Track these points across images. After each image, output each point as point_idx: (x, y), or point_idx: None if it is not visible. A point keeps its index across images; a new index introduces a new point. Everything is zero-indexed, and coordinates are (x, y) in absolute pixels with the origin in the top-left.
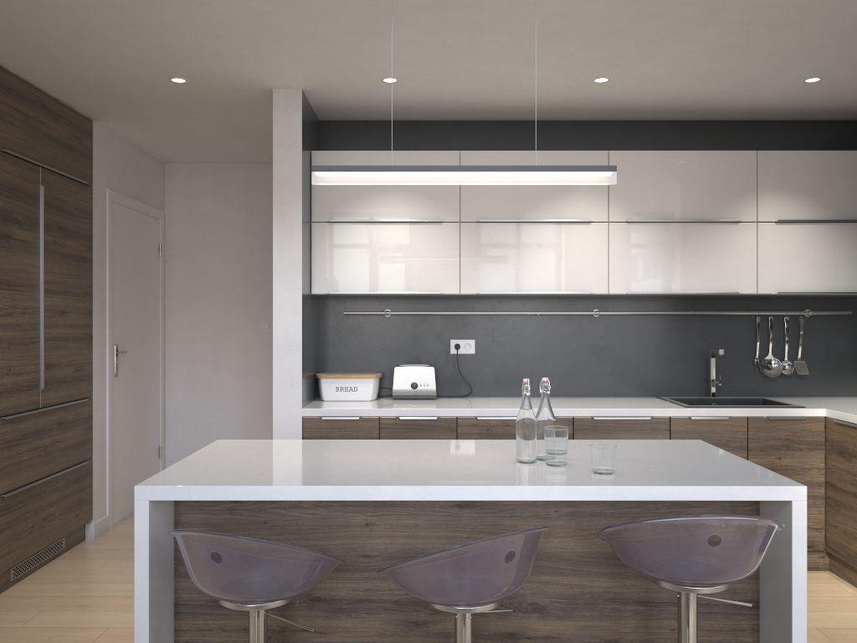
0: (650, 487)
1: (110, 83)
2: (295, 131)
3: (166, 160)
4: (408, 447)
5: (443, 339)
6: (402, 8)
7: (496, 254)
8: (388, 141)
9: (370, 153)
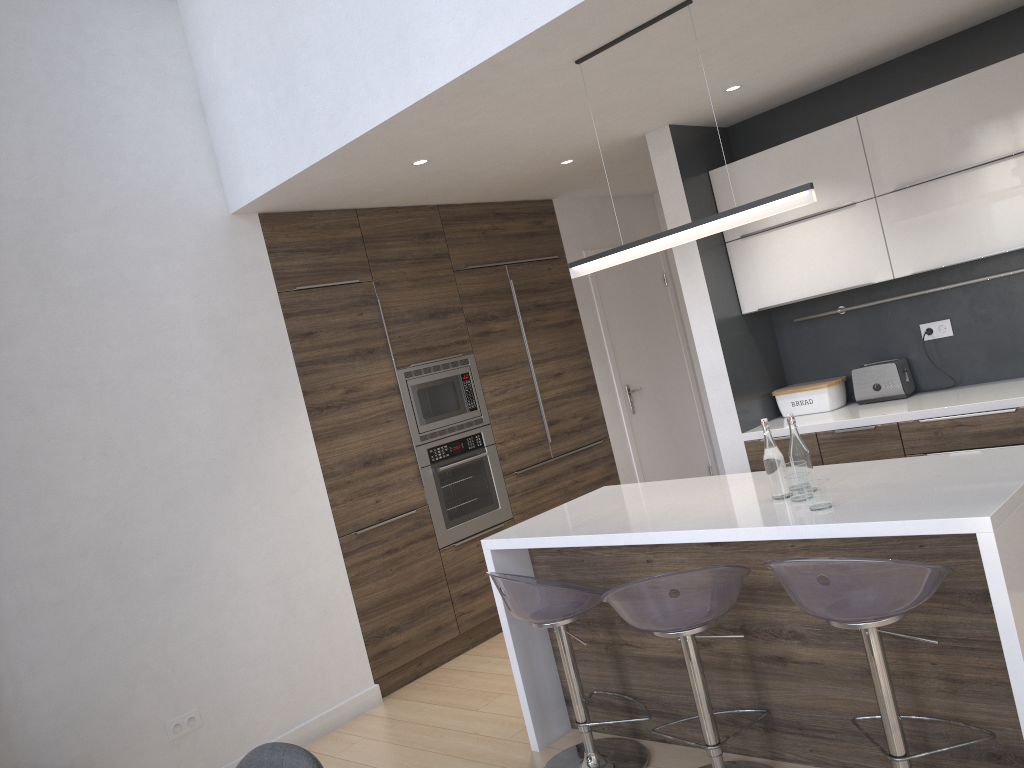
0: (824, 525)
1: (525, 182)
2: (672, 168)
3: (649, 192)
4: (724, 484)
5: (910, 326)
6: (646, 66)
7: (926, 221)
8: (799, 123)
9: (763, 154)
